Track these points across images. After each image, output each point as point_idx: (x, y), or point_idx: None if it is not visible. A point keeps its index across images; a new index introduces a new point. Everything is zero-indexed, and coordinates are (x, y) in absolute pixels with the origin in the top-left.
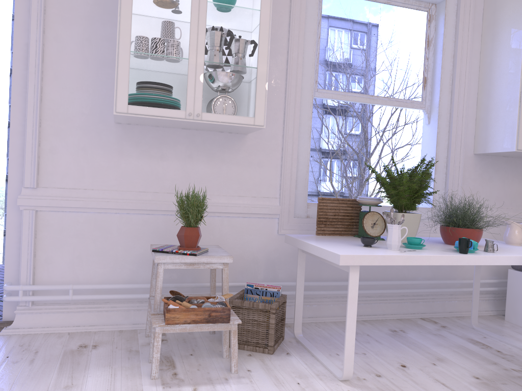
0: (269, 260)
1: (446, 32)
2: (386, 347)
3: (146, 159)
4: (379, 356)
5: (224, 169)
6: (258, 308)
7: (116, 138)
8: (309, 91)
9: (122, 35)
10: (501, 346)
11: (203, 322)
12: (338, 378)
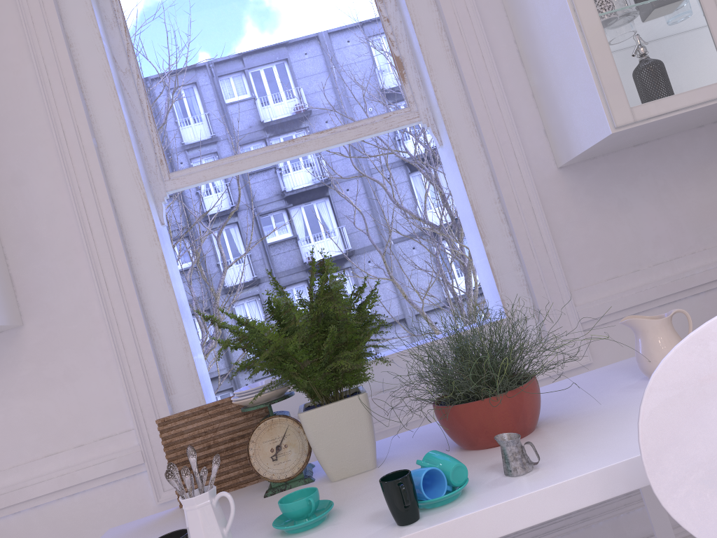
0: None
1: None
2: None
3: None
4: None
5: None
6: None
7: None
8: (134, 189)
9: None
10: None
11: None
12: None
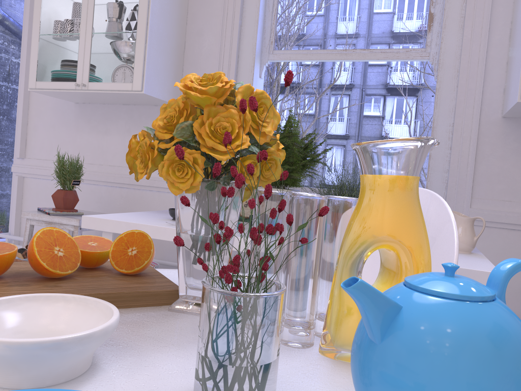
0: None
1: None
2: None
3: (94, 134)
4: None
5: None
6: None
7: (75, 116)
8: (250, 54)
9: (34, 22)
10: None
11: None
12: None
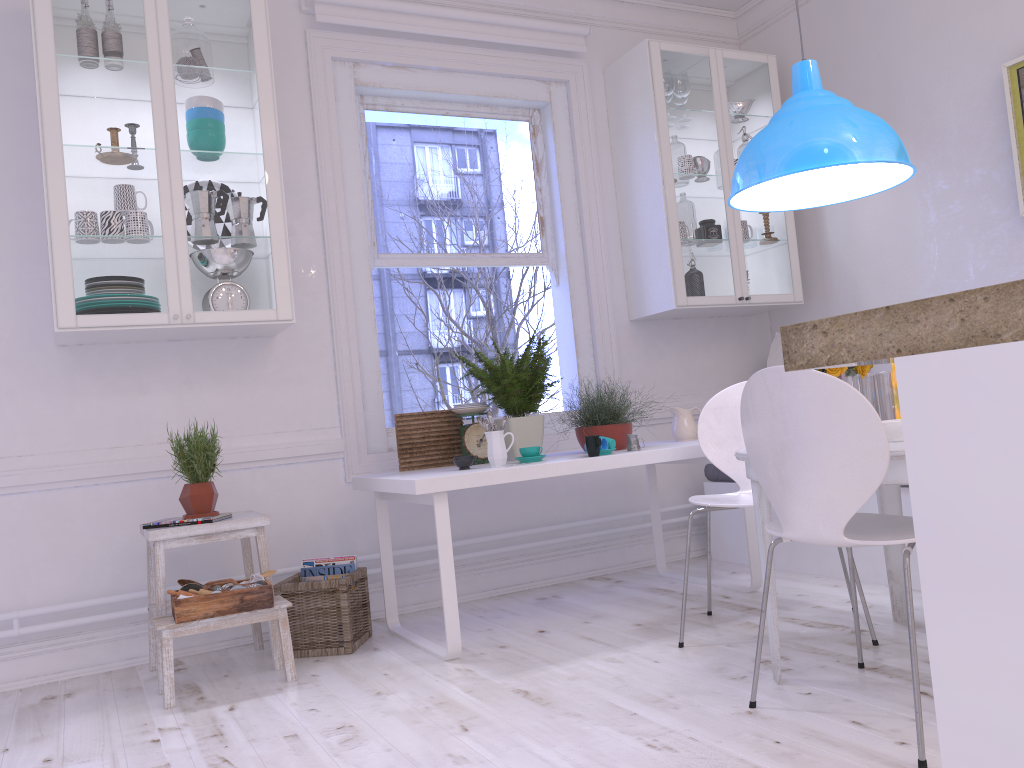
0: (338, 526)
1: (559, 148)
2: (524, 617)
3: (115, 395)
4: (510, 628)
5: (245, 395)
6: (321, 589)
7: (63, 369)
8: (363, 260)
9: (54, 214)
10: (690, 588)
11: (233, 611)
12: (443, 658)
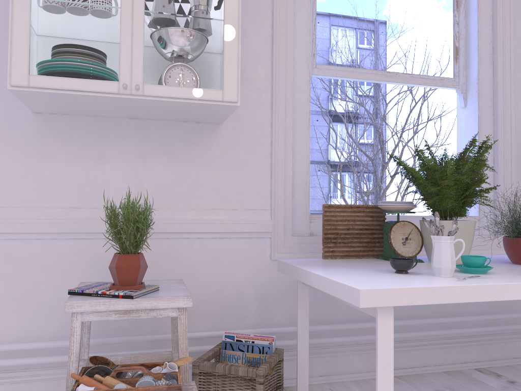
0: (260, 297)
1: None
2: None
3: (78, 161)
4: None
5: (191, 173)
6: (238, 375)
7: (36, 133)
8: (304, 66)
9: None
10: None
11: None
12: None
